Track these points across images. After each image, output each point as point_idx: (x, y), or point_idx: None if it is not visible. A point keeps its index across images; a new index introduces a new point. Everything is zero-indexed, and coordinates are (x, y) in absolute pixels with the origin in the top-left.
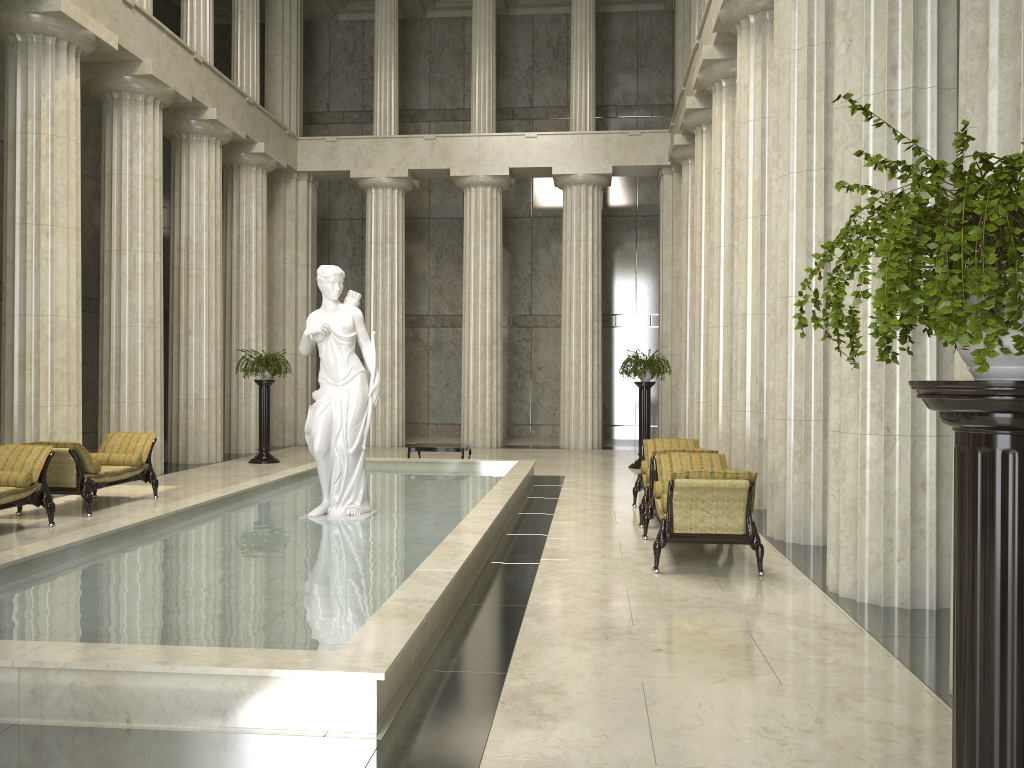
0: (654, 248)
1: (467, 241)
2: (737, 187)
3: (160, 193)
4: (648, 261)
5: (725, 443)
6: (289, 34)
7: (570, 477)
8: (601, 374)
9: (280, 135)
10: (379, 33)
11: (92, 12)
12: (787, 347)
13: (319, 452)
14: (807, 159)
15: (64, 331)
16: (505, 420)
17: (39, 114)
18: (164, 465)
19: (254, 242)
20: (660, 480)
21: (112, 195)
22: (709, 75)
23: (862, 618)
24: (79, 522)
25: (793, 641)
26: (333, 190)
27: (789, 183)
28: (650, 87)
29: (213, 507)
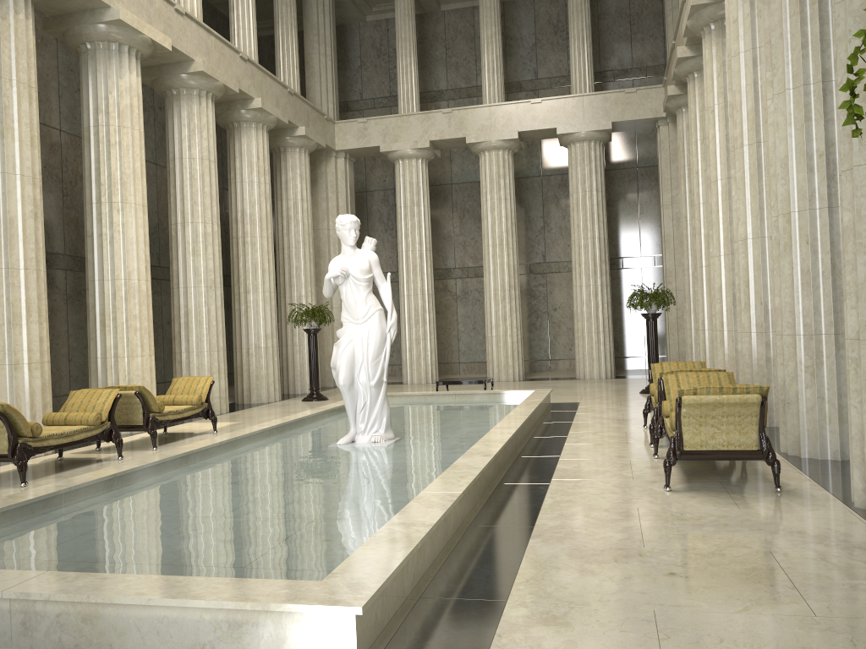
0: (655, 195)
1: (484, 199)
2: (731, 118)
3: (215, 172)
4: (650, 207)
5: (732, 365)
6: (324, 34)
7: (584, 403)
8: (611, 311)
9: (319, 120)
10: (399, 25)
11: (148, 20)
12: (792, 262)
13: (344, 385)
14: (803, 73)
15: (136, 292)
16: (526, 357)
17: (107, 109)
18: (231, 405)
19: (300, 212)
20: (668, 400)
21: (175, 176)
22: (698, 20)
23: None
24: (144, 455)
25: (823, 563)
26: (368, 166)
27: (785, 100)
28: (643, 51)
29: (255, 438)
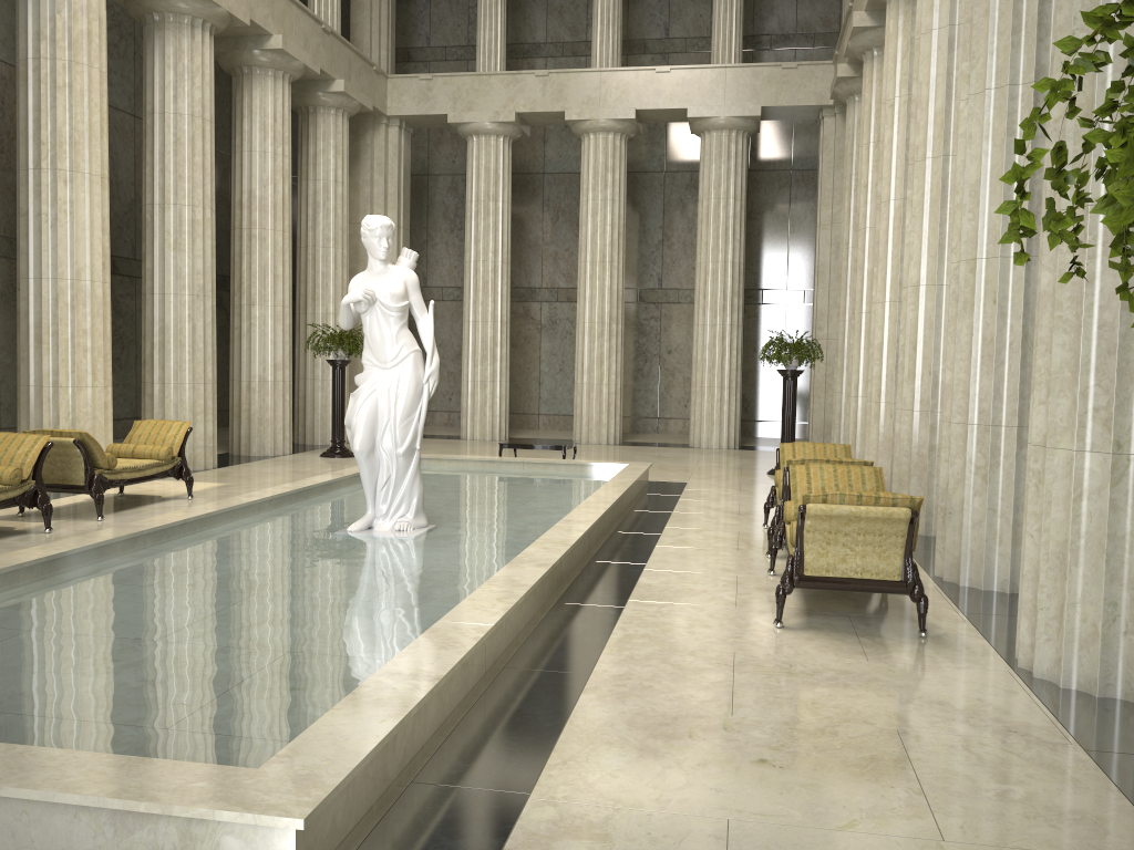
0: (811, 209)
1: (584, 199)
2: (913, 119)
3: (211, 136)
4: (803, 225)
5: (887, 448)
6: None
7: (693, 485)
8: (741, 360)
9: (365, 72)
10: None
11: None
12: (972, 327)
13: (360, 452)
14: (1011, 69)
15: (87, 298)
16: (628, 412)
17: (54, 35)
18: (223, 457)
19: (333, 198)
20: (793, 500)
21: (154, 138)
22: None
23: (1068, 717)
24: (84, 528)
25: (964, 754)
26: (433, 140)
27: (984, 103)
28: (812, 12)
29: (238, 515)
